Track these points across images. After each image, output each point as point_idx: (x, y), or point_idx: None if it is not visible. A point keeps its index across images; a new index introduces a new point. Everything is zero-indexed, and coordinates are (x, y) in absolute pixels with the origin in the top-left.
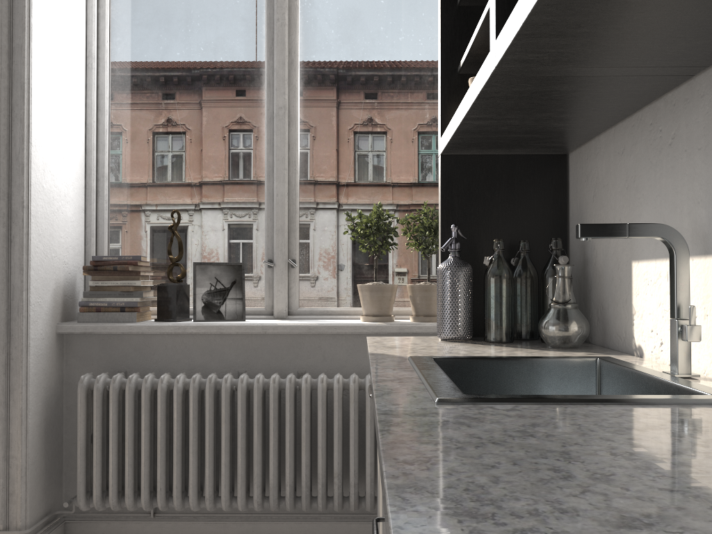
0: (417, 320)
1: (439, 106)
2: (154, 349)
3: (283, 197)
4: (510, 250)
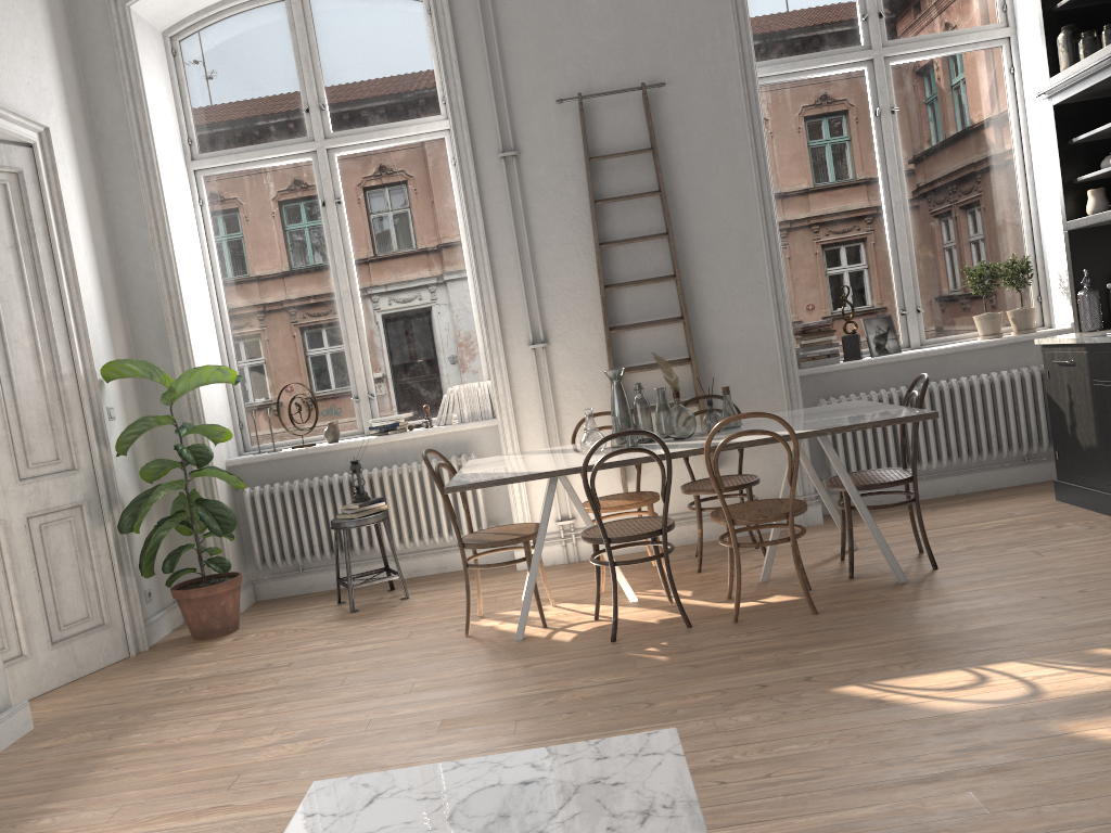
0: (1020, 333)
1: (1062, 203)
2: (849, 379)
3: (907, 264)
4: None
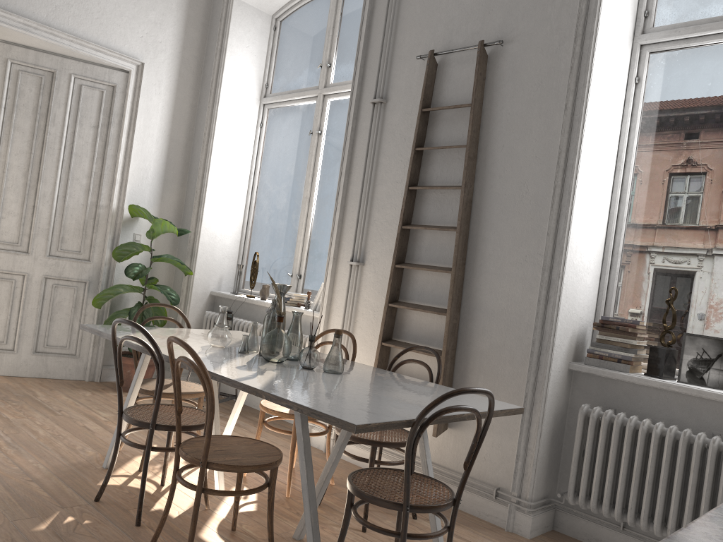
0: None
1: None
2: (640, 397)
3: None
4: None
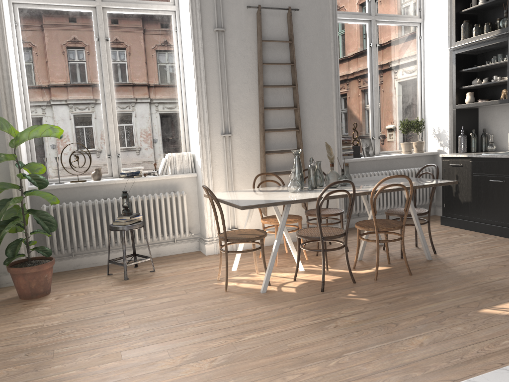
0: (418, 152)
1: (454, 97)
2: (355, 166)
3: (377, 116)
4: (468, 131)
